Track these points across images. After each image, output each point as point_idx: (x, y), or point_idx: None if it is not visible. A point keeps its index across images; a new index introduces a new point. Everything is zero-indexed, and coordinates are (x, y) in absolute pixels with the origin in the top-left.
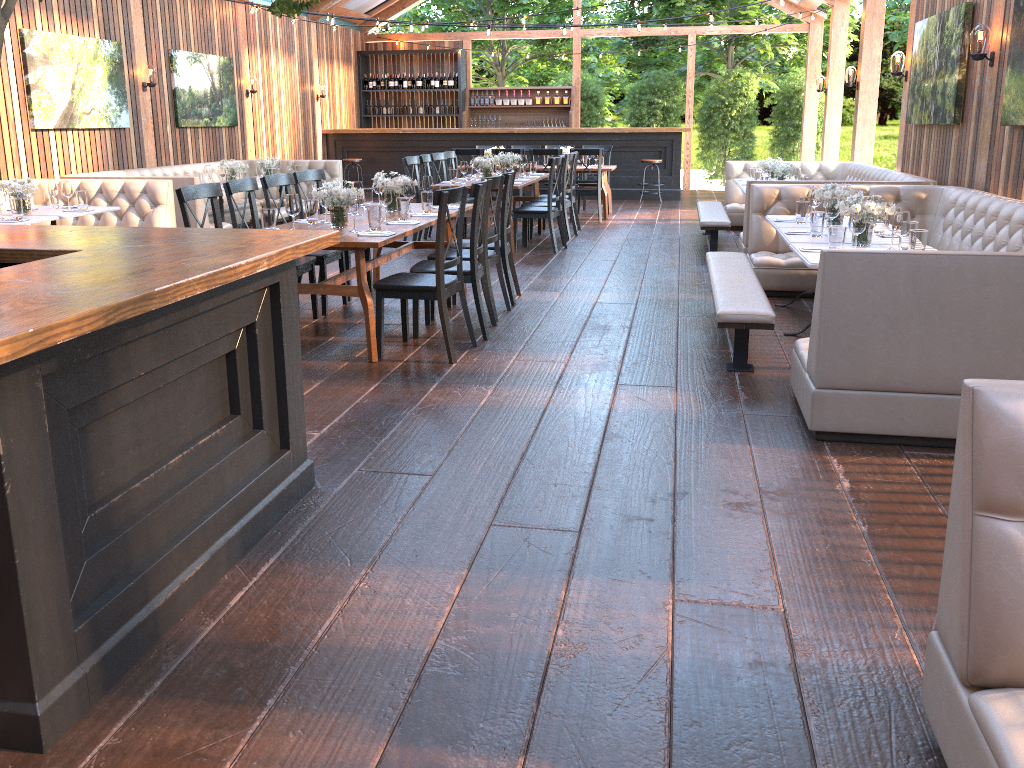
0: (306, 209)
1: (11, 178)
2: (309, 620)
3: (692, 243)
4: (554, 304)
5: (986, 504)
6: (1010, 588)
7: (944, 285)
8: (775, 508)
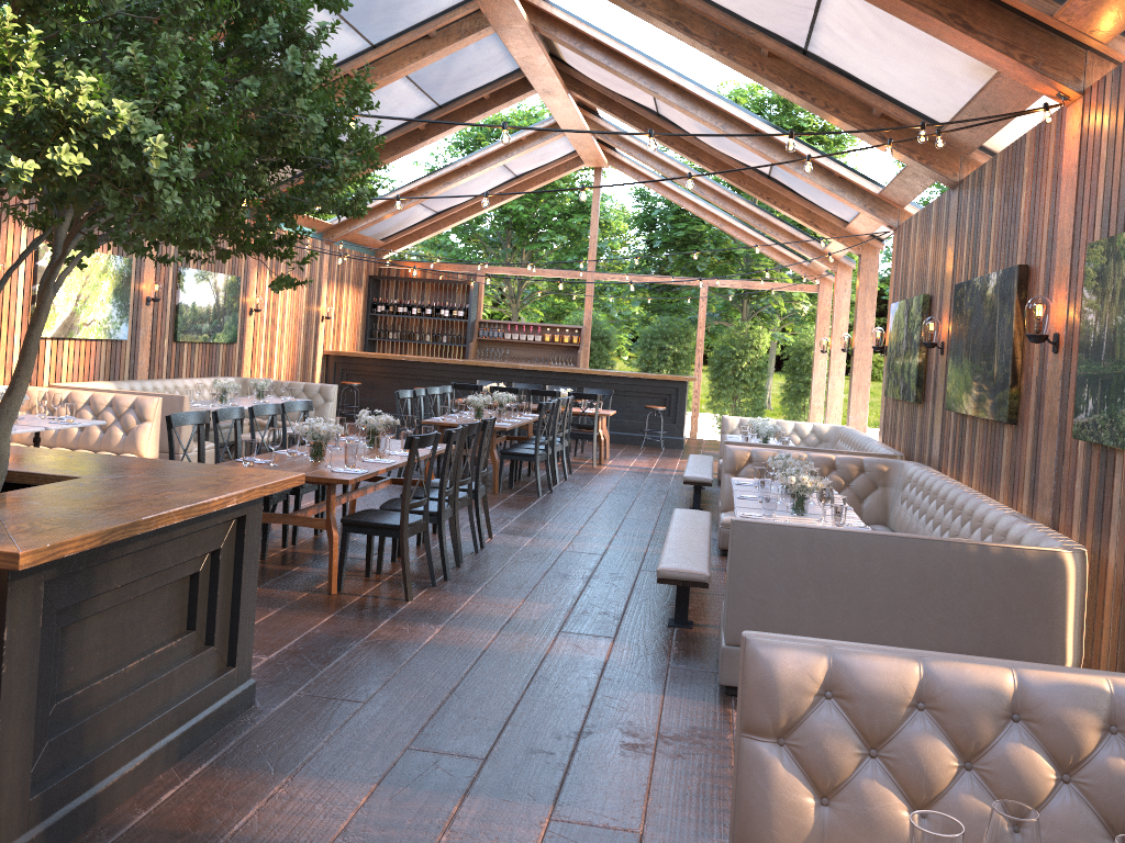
0: (288, 441)
1: (0, 383)
2: (229, 815)
3: (679, 496)
4: (523, 549)
5: (747, 727)
6: (757, 793)
7: (834, 557)
8: (666, 750)
